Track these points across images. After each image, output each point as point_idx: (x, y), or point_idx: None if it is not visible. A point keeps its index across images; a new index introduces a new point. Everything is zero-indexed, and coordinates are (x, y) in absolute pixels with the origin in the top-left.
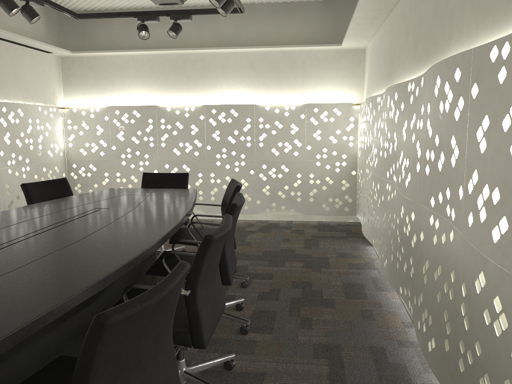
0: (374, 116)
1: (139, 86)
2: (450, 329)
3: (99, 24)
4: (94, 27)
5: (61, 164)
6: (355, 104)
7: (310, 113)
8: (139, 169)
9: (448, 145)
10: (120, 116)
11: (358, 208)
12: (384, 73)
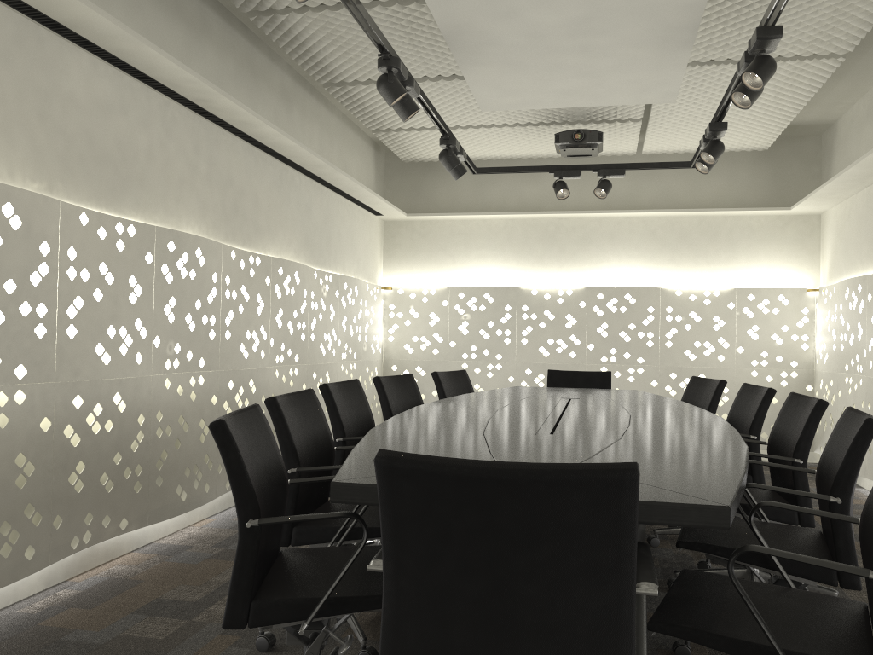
0: (869, 301)
1: (490, 260)
2: None
3: (441, 179)
4: (433, 183)
5: (379, 364)
6: (811, 289)
7: (743, 301)
8: (486, 374)
9: None
10: (465, 300)
11: (821, 439)
12: None
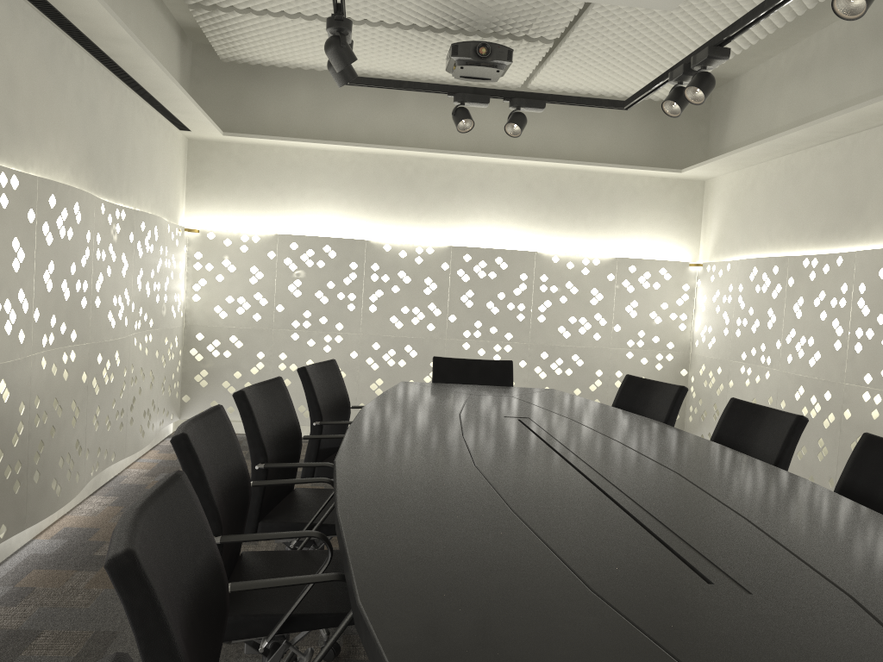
0: (790, 287)
1: (331, 203)
2: None
3: (269, 91)
4: (259, 95)
5: (180, 332)
6: (695, 264)
7: (623, 273)
8: (323, 348)
9: None
10: (299, 253)
11: (695, 429)
12: (813, 224)
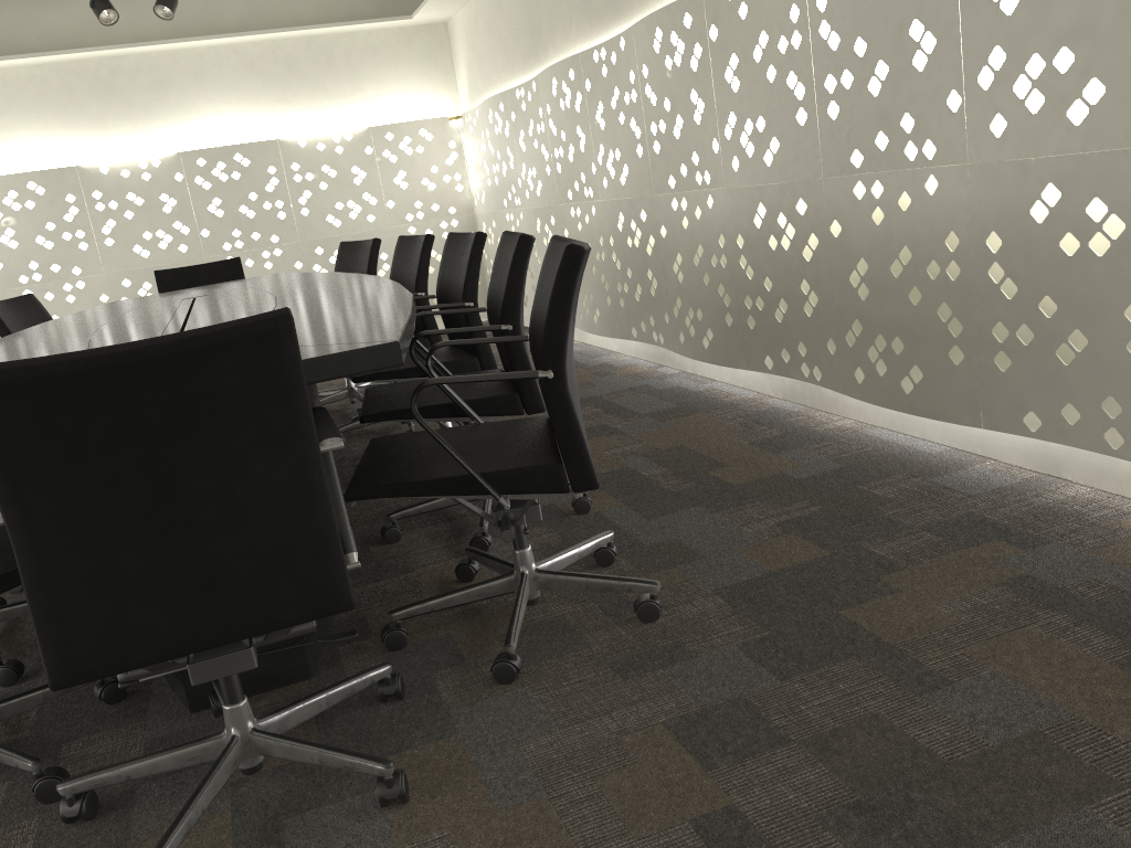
0: (514, 122)
1: (22, 132)
2: (730, 298)
3: None
4: None
5: None
6: (454, 117)
7: (381, 143)
8: (66, 299)
9: (687, 103)
10: None
11: None
12: (518, 53)
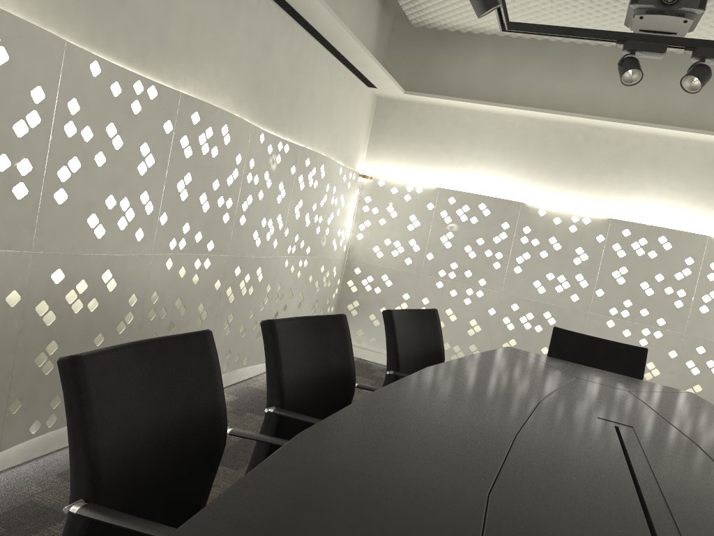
0: None
1: (495, 165)
2: None
3: (454, 56)
4: (444, 60)
5: (340, 264)
6: None
7: None
8: (463, 300)
9: None
10: (455, 207)
11: None
12: None
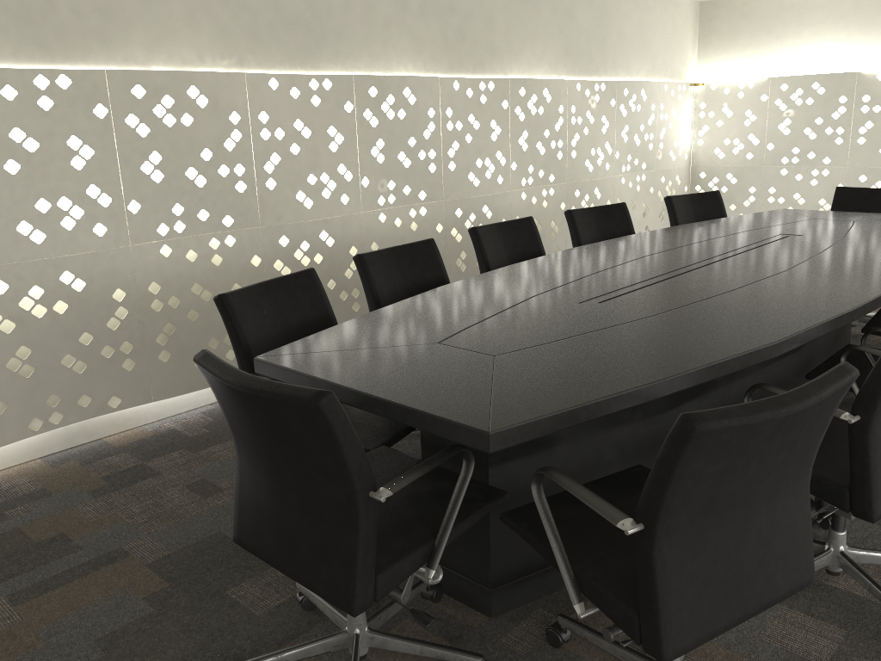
0: None
1: (828, 39)
2: None
3: None
4: None
5: (683, 172)
6: None
7: None
8: (809, 182)
9: None
10: (788, 93)
11: None
12: None
